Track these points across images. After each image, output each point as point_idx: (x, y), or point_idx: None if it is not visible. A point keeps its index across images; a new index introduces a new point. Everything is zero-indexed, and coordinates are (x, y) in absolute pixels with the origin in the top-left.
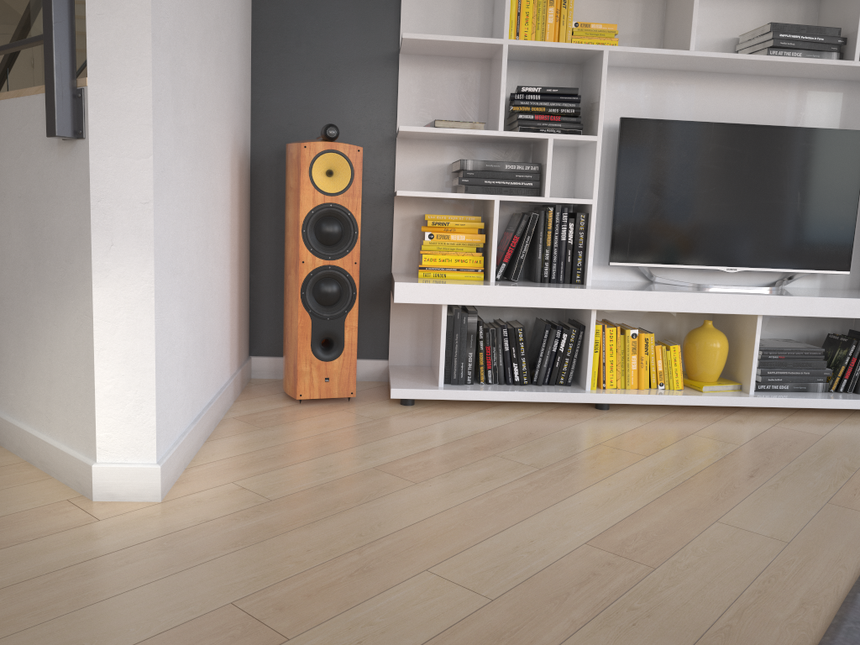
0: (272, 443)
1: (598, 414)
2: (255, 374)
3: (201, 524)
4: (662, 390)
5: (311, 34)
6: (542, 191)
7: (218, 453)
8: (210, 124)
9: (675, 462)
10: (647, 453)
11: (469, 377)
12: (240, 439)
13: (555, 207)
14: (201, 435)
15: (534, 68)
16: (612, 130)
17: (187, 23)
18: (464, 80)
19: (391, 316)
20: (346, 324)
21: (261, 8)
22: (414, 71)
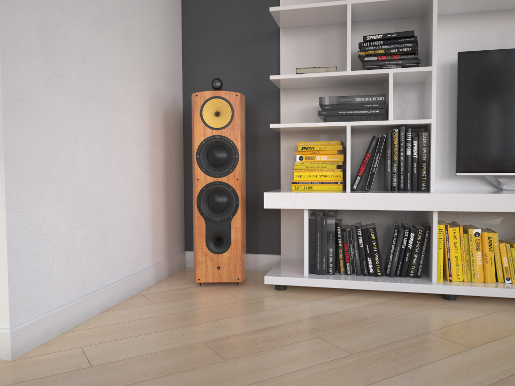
0: (147, 315)
1: (442, 304)
2: (188, 263)
3: (13, 385)
4: (508, 284)
5: (219, 24)
6: (388, 116)
7: (99, 322)
8: (112, 79)
9: (500, 357)
10: (472, 345)
11: (330, 268)
12: (128, 311)
13: (399, 128)
14: (94, 307)
15: (384, 25)
16: (455, 65)
17: (69, 0)
18: (328, 41)
19: (281, 221)
20: (232, 226)
21: (187, 12)
22: (291, 40)
